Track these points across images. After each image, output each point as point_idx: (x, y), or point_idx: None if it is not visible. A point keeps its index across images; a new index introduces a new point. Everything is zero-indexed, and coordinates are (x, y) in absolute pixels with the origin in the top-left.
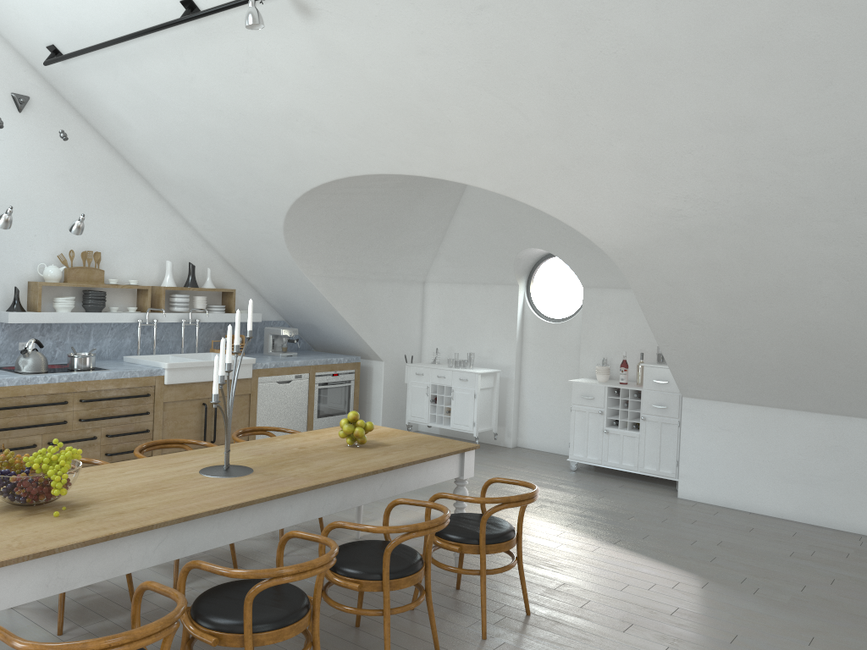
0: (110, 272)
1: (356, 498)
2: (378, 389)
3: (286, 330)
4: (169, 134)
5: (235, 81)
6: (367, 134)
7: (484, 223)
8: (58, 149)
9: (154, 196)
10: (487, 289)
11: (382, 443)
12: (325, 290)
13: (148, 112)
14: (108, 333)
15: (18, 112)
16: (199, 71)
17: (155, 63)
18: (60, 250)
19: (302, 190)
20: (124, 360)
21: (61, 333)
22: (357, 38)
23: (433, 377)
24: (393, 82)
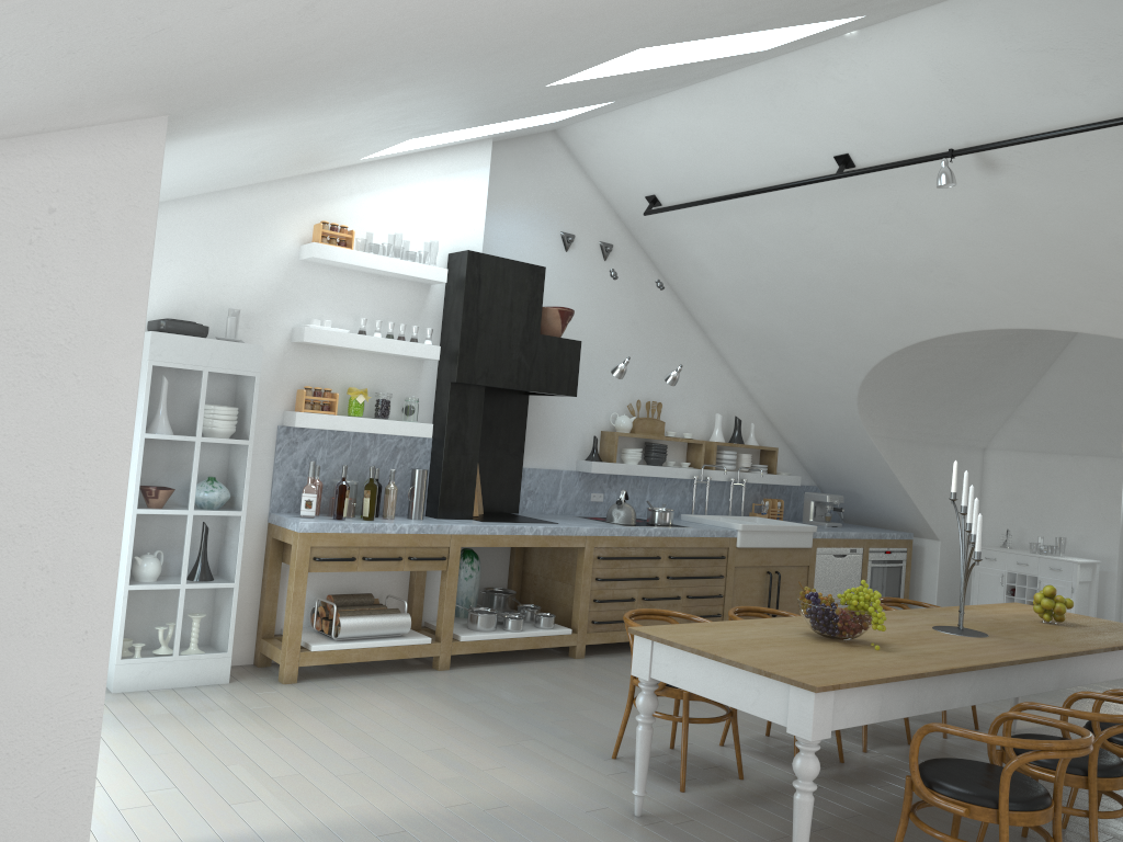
0: (665, 424)
1: (1094, 673)
2: (932, 574)
3: (832, 497)
4: (755, 282)
5: (867, 232)
6: (1021, 286)
7: (1089, 381)
8: (632, 296)
9: (706, 344)
10: (1076, 461)
11: (1074, 623)
12: (886, 453)
13: (739, 259)
14: (661, 488)
15: (603, 260)
16: (824, 221)
17: (772, 213)
18: (627, 400)
19: (906, 343)
20: (681, 519)
21: (623, 485)
22: (1047, 192)
23: (1009, 563)
24: (1078, 235)
